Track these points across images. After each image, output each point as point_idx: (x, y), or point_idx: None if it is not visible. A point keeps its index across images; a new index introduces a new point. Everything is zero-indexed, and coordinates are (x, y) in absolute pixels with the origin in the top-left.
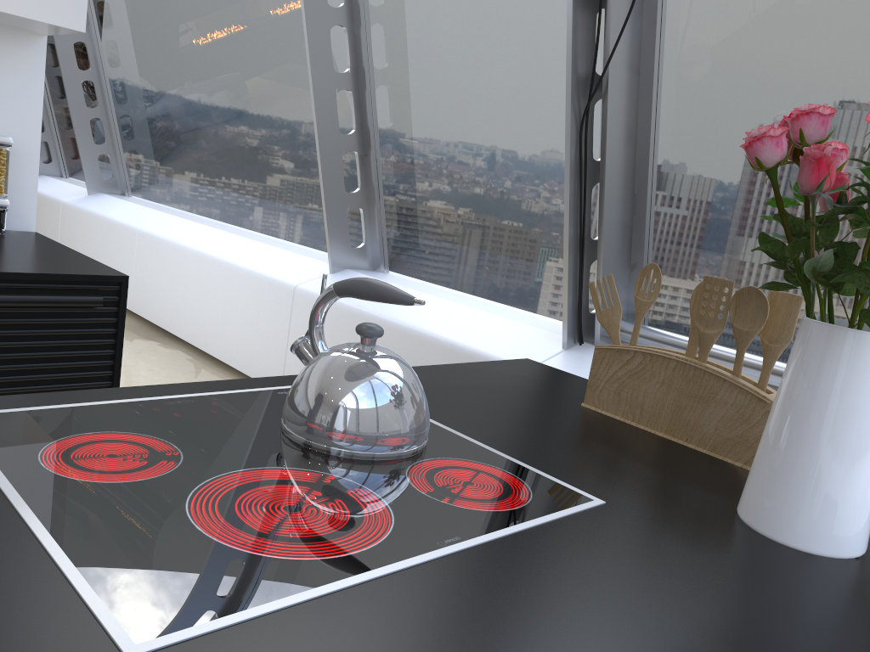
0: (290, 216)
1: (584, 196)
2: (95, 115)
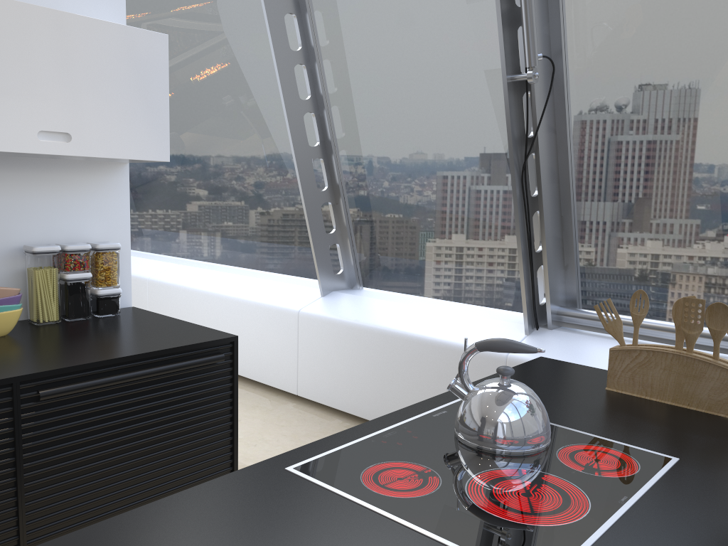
0: (273, 254)
1: (528, 223)
2: None
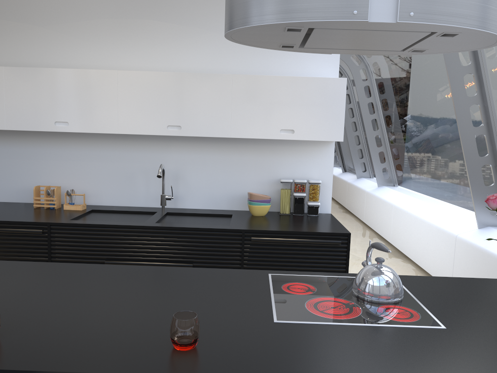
0: (465, 197)
1: None
2: (380, 150)
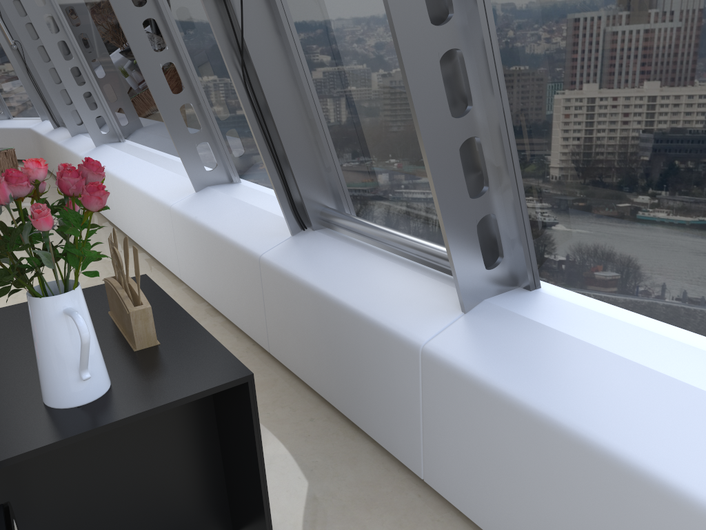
0: None
1: (266, 130)
2: (85, 90)
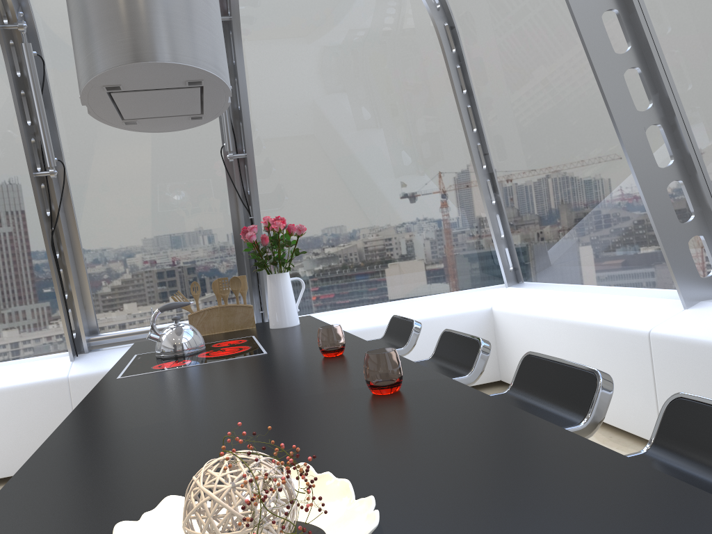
0: None
1: (61, 277)
2: None
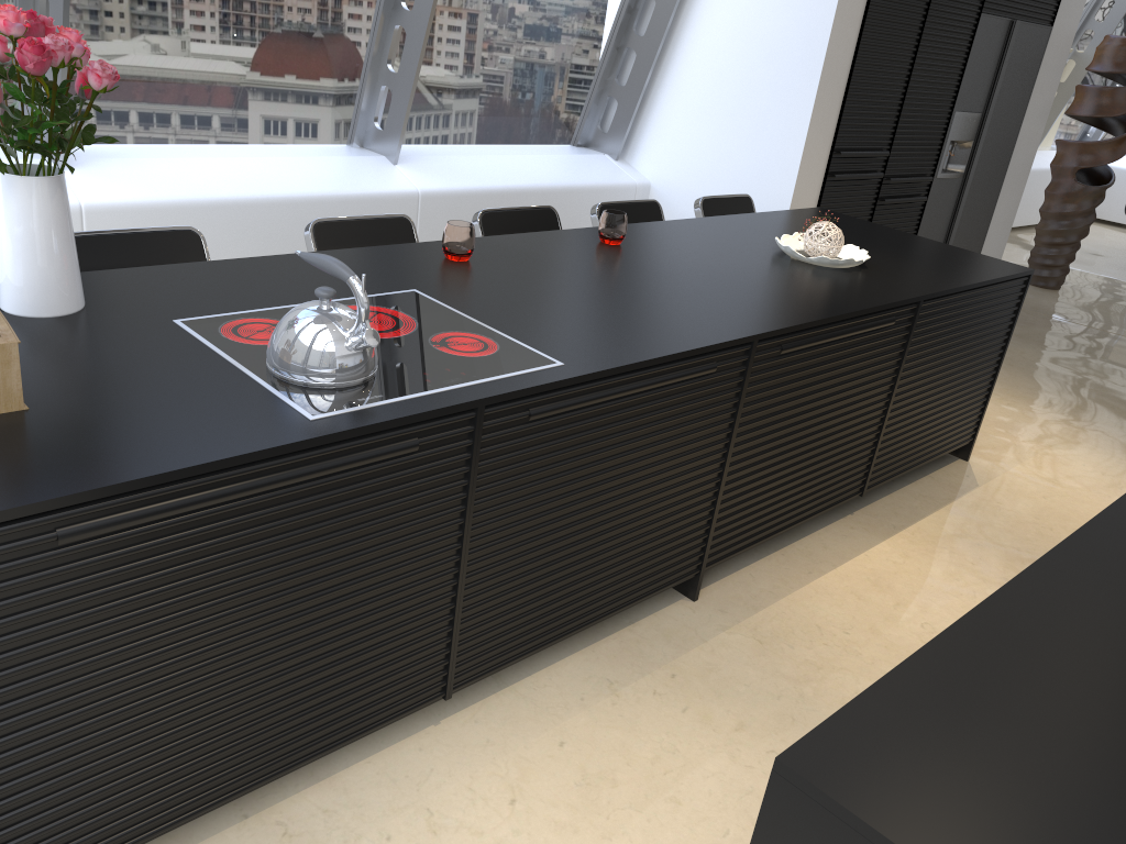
0: None
1: None
2: None
